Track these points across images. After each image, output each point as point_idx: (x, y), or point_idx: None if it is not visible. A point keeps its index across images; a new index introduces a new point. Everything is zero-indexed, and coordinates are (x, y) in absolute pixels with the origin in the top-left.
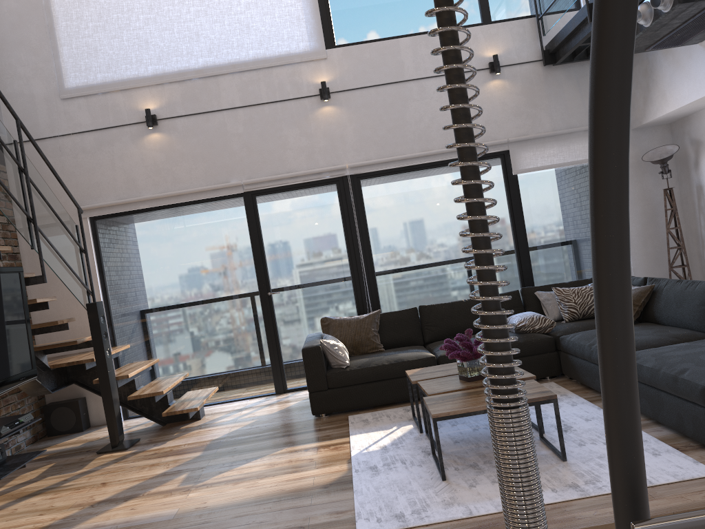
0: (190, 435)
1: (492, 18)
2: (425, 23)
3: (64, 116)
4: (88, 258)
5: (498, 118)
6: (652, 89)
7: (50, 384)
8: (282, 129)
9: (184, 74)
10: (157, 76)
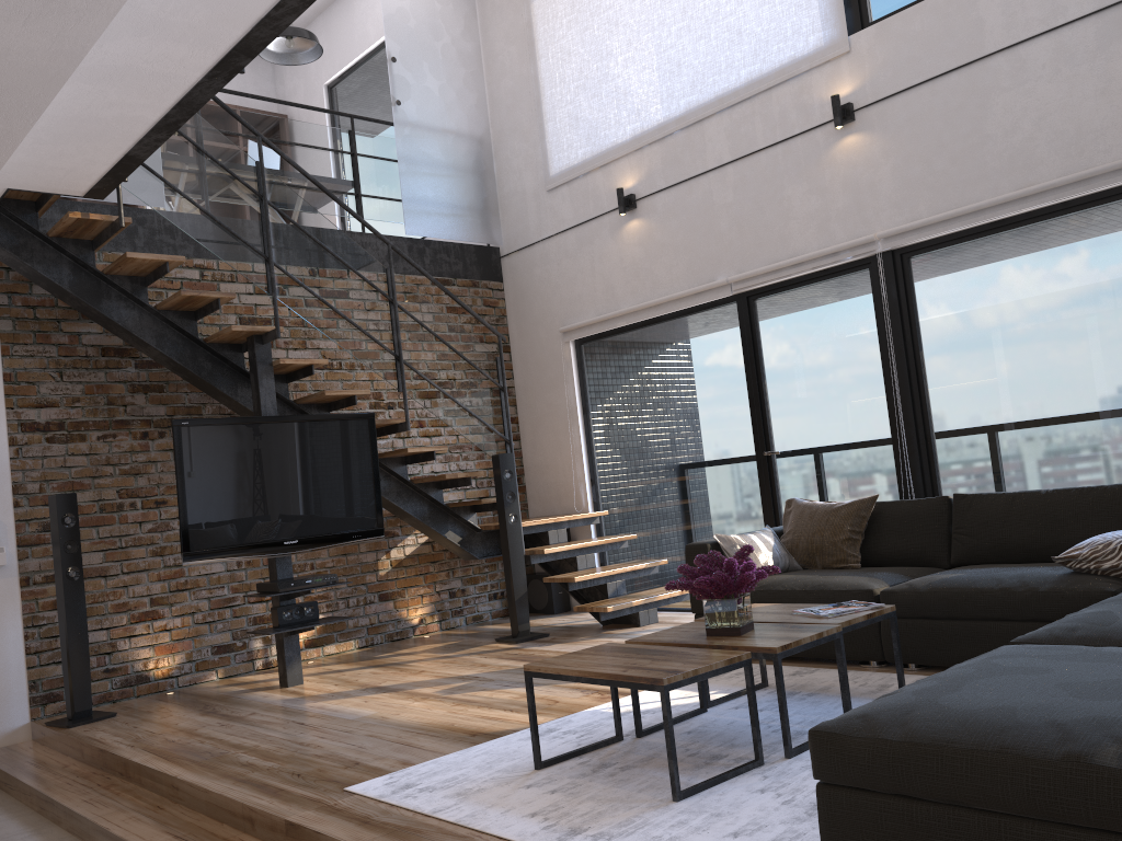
0: (583, 642)
1: None
2: None
3: (549, 212)
4: (506, 398)
5: None
6: None
7: (488, 549)
8: (784, 187)
9: (663, 129)
10: (635, 138)
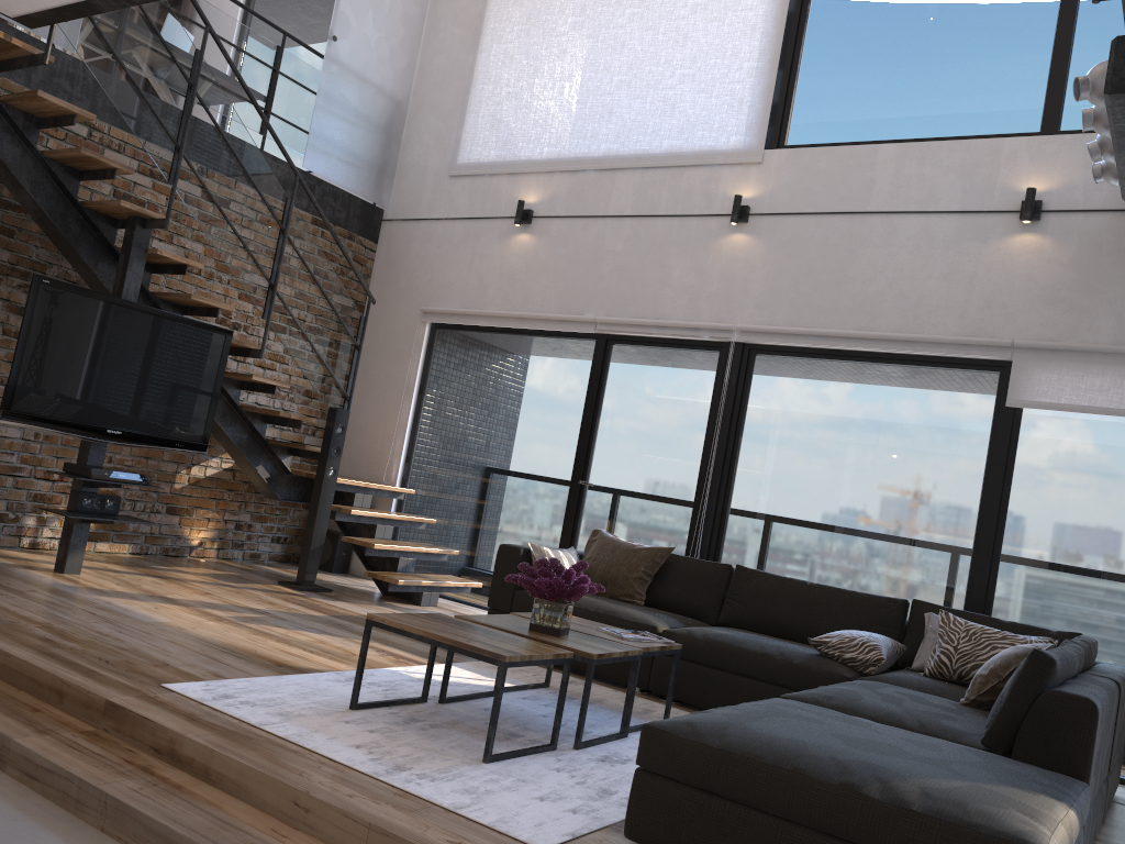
0: (368, 607)
1: (1063, 125)
2: (937, 125)
3: (445, 196)
4: (359, 358)
5: (1011, 300)
6: None
7: (291, 493)
8: (670, 255)
9: (578, 163)
10: (550, 161)
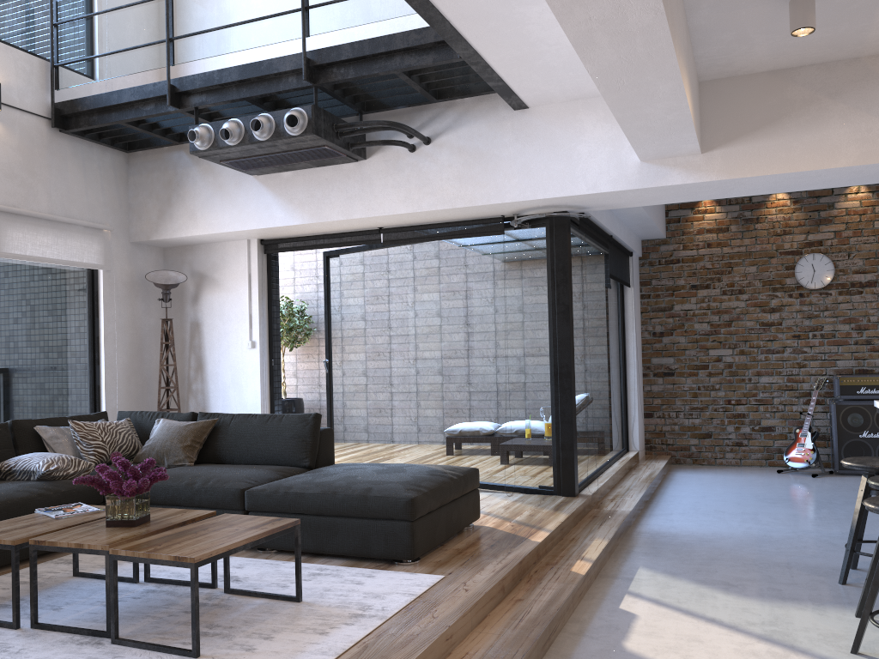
0: None
1: None
2: None
3: None
4: None
5: None
6: (176, 204)
7: None
8: None
9: None
10: None
